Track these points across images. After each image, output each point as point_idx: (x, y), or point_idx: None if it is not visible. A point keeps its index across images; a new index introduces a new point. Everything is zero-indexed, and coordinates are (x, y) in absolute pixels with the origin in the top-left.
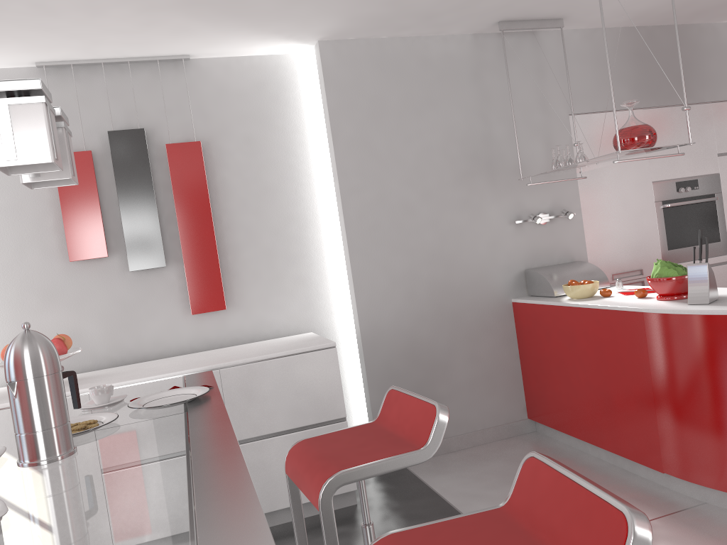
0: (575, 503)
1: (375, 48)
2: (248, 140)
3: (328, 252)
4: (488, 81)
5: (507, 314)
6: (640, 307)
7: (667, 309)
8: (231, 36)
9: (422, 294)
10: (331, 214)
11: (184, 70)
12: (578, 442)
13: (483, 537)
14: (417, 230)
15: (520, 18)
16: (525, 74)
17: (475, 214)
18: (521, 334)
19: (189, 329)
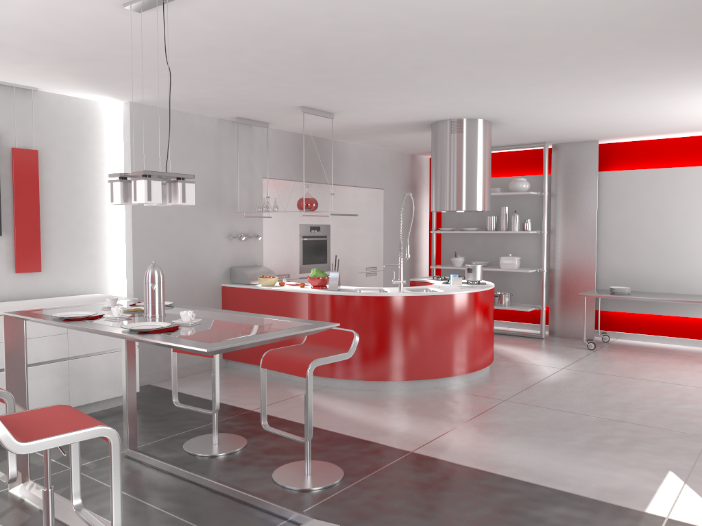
0: (334, 334)
1: (163, 114)
2: (68, 155)
3: (112, 240)
4: (223, 149)
5: (218, 293)
6: (306, 290)
7: (320, 292)
8: (81, 88)
9: (173, 275)
10: (117, 215)
11: (32, 98)
12: (257, 368)
13: (304, 348)
14: (174, 234)
15: (248, 118)
16: (243, 148)
17: (207, 229)
18: (226, 306)
19: (10, 283)
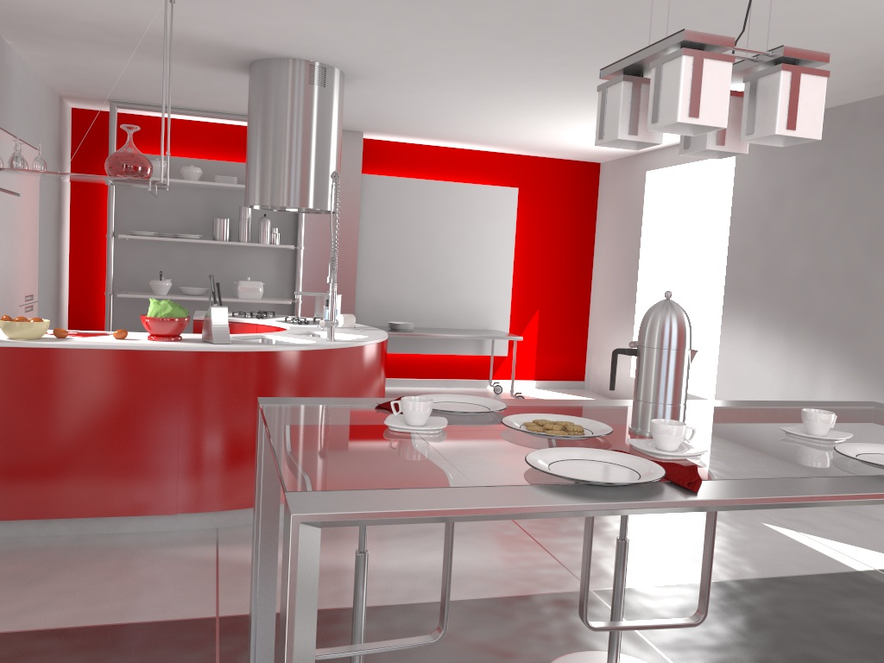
0: None
1: None
2: None
3: None
4: None
5: None
6: (177, 346)
7: (214, 347)
8: None
9: None
10: None
11: None
12: (7, 527)
13: None
14: None
15: None
16: None
17: None
18: None
19: None
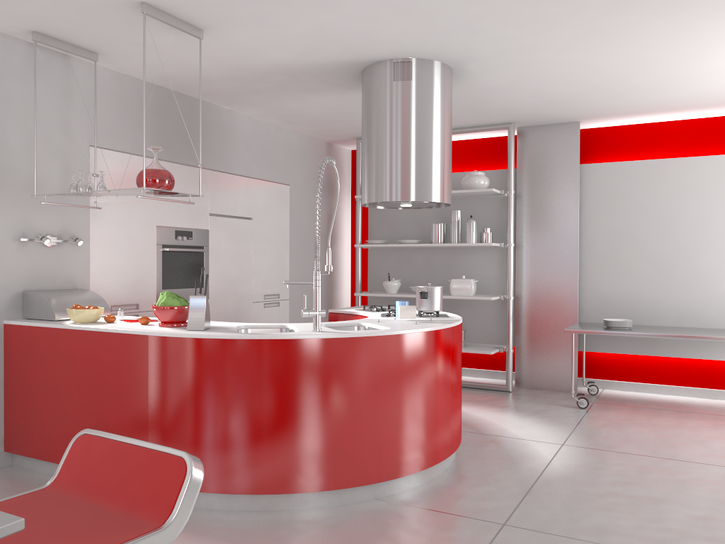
0: (134, 462)
1: None
2: None
3: None
4: (10, 87)
5: None
6: (146, 331)
7: (170, 333)
8: None
9: None
10: None
11: None
12: None
13: (35, 511)
14: None
15: (56, 37)
16: (52, 92)
17: None
18: (10, 359)
19: None
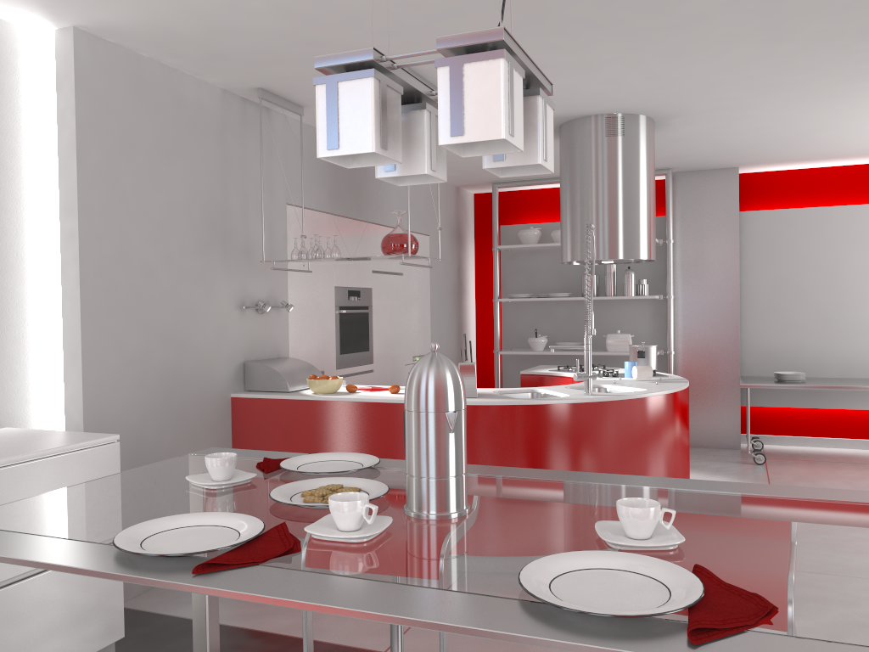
0: None
1: (133, 64)
2: None
3: (31, 313)
4: (230, 146)
5: (226, 411)
6: None
7: None
8: None
9: (153, 381)
10: (41, 261)
11: None
12: None
13: None
14: (155, 300)
15: (277, 93)
16: (259, 149)
17: (208, 292)
18: (241, 434)
19: None
